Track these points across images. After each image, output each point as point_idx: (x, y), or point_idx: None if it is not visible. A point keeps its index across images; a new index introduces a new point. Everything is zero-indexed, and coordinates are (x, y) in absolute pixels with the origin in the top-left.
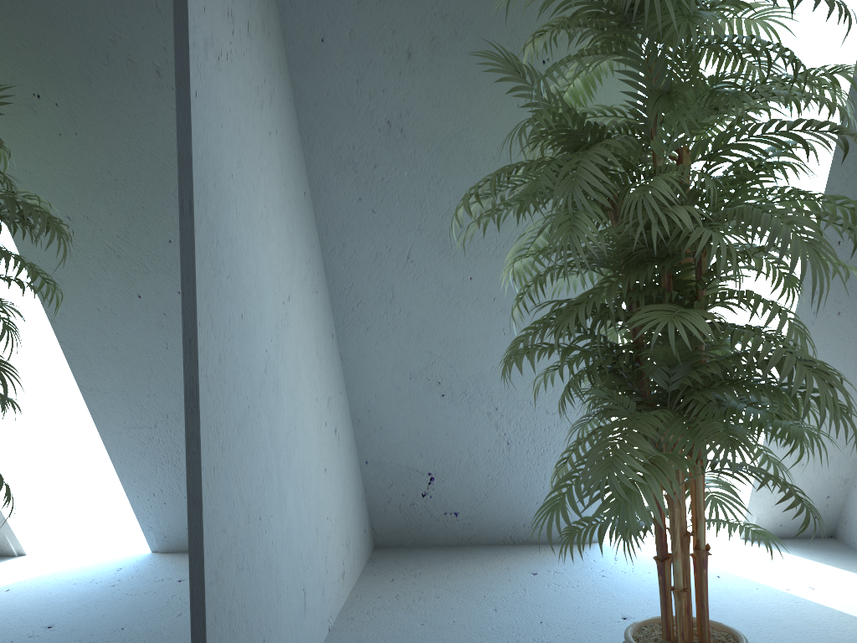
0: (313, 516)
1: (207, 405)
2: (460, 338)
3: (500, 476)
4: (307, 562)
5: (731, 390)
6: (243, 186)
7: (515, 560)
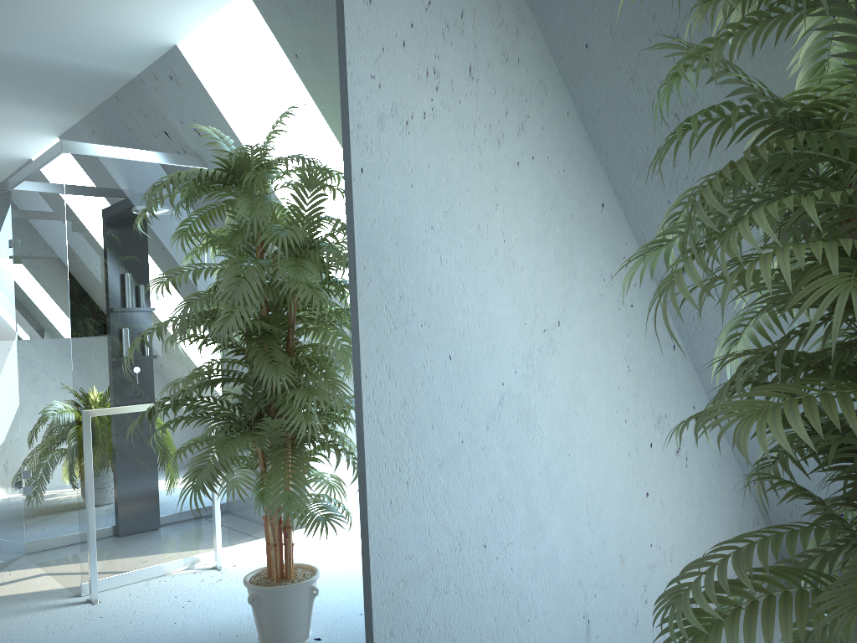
0: (612, 543)
1: (380, 447)
2: None
3: None
4: (595, 590)
5: None
6: (455, 232)
7: None
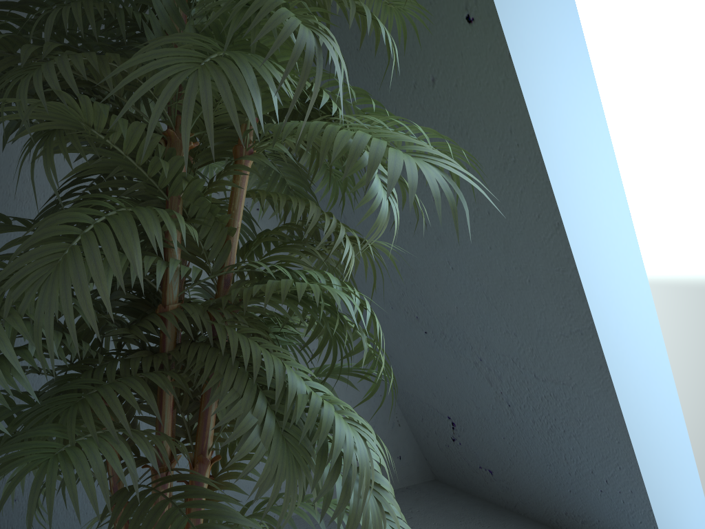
0: None
1: None
2: (414, 269)
3: (516, 443)
4: None
5: None
6: None
7: None
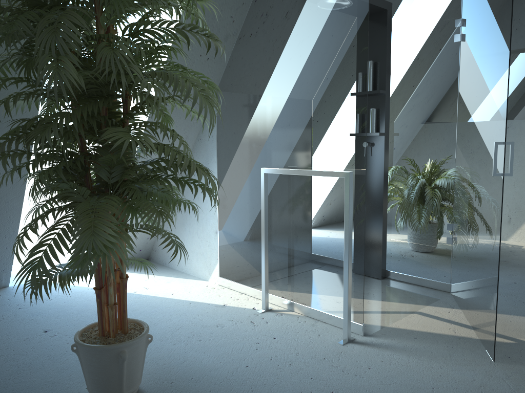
0: None
1: None
2: None
3: None
4: None
5: (154, 182)
6: None
7: None
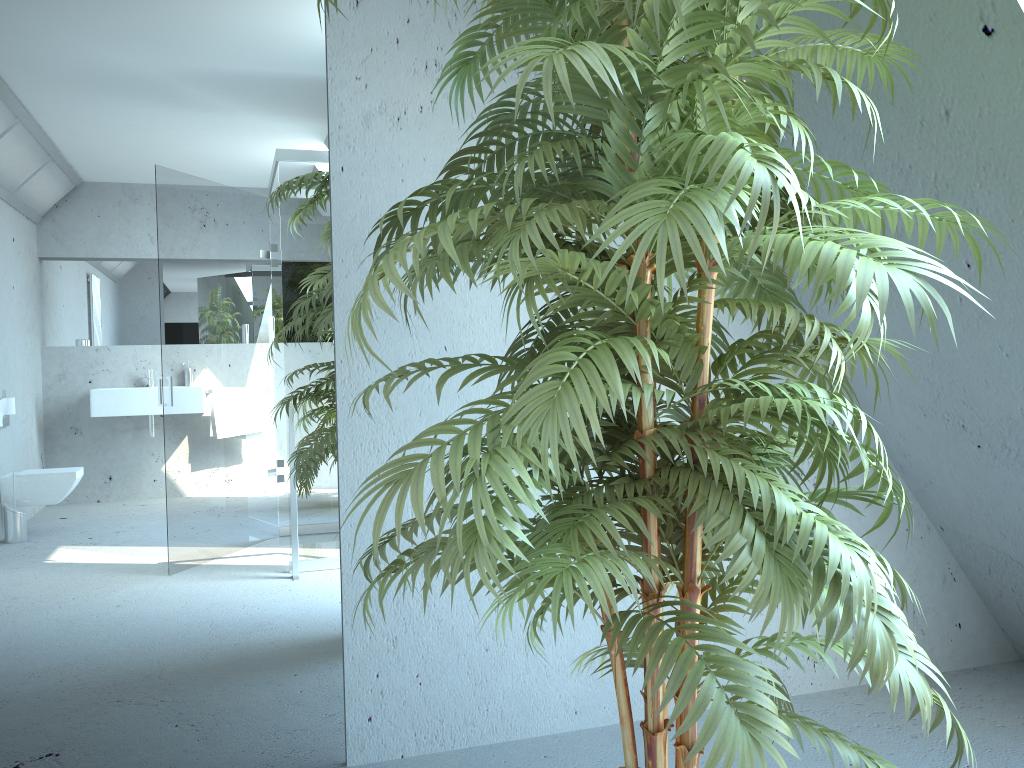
0: None
1: (355, 427)
2: (951, 360)
3: None
4: None
5: None
6: None
7: None
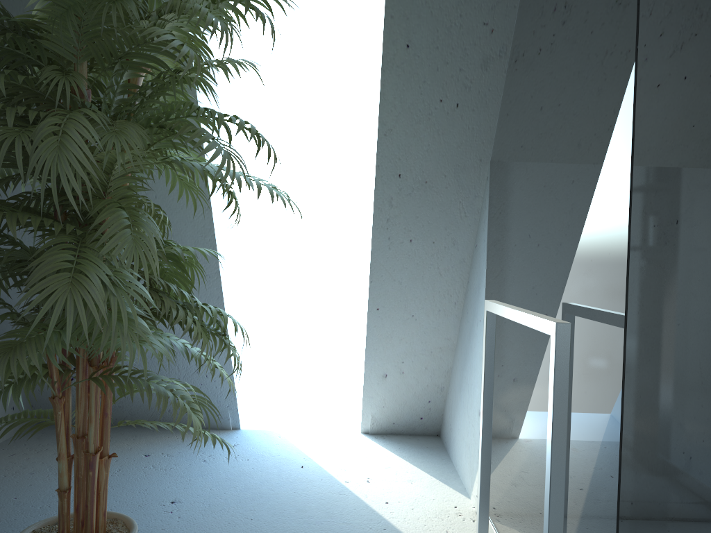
0: None
1: None
2: None
3: (138, 366)
4: None
5: None
6: None
7: (146, 442)
